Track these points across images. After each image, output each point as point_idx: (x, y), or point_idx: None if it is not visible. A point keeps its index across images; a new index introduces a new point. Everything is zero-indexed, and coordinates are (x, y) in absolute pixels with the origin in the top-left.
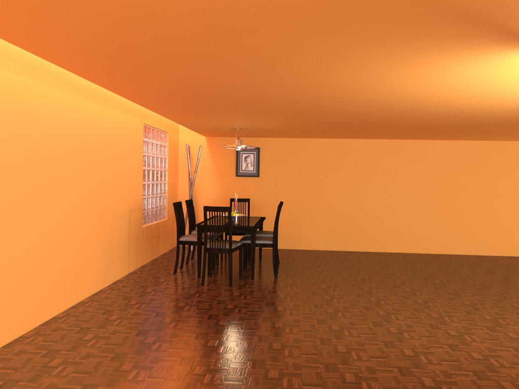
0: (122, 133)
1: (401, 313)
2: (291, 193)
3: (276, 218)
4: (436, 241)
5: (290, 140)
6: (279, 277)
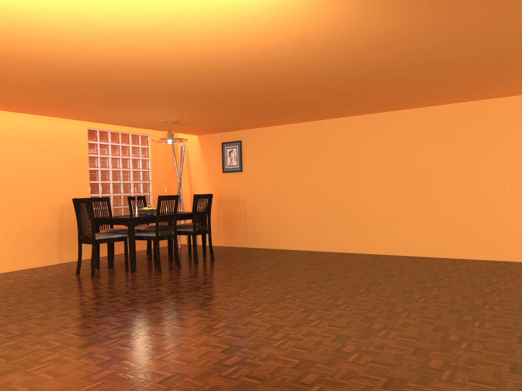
0: (39, 137)
1: (142, 311)
2: (272, 187)
3: (157, 209)
4: (438, 240)
5: (268, 128)
6: (161, 272)
